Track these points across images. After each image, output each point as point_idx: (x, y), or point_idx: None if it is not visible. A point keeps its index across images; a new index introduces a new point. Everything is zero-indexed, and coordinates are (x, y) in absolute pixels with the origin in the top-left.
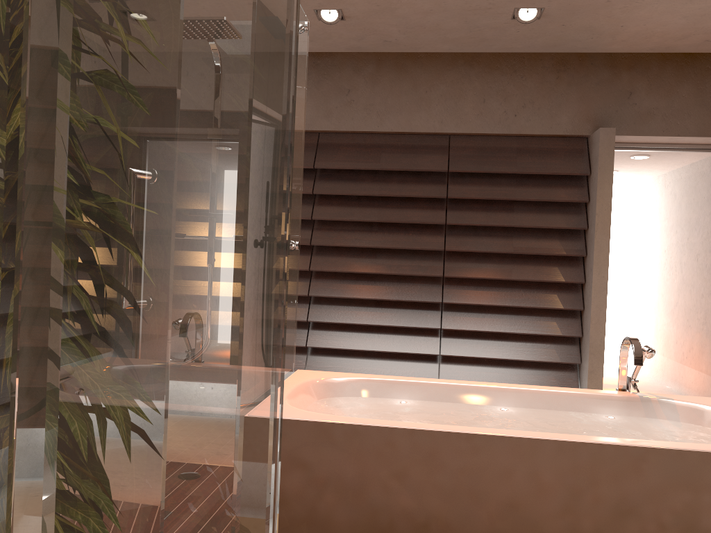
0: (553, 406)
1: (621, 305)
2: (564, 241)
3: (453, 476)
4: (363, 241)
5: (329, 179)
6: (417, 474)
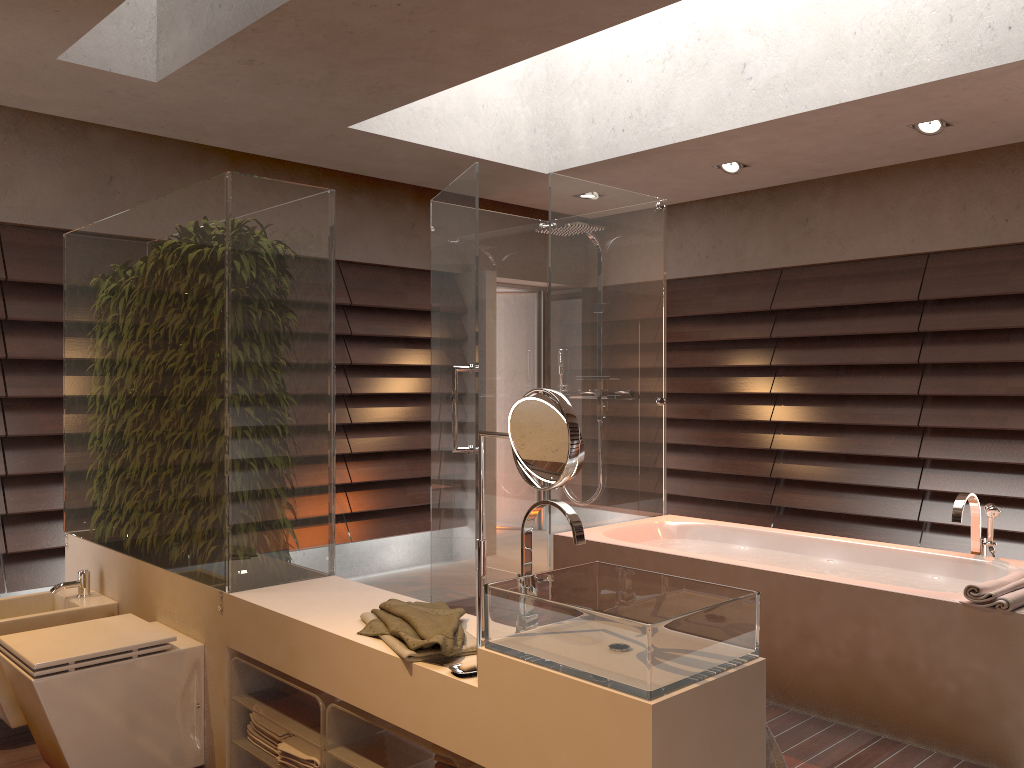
0: (880, 562)
1: None
2: None
3: None
4: (825, 387)
5: (789, 320)
6: None
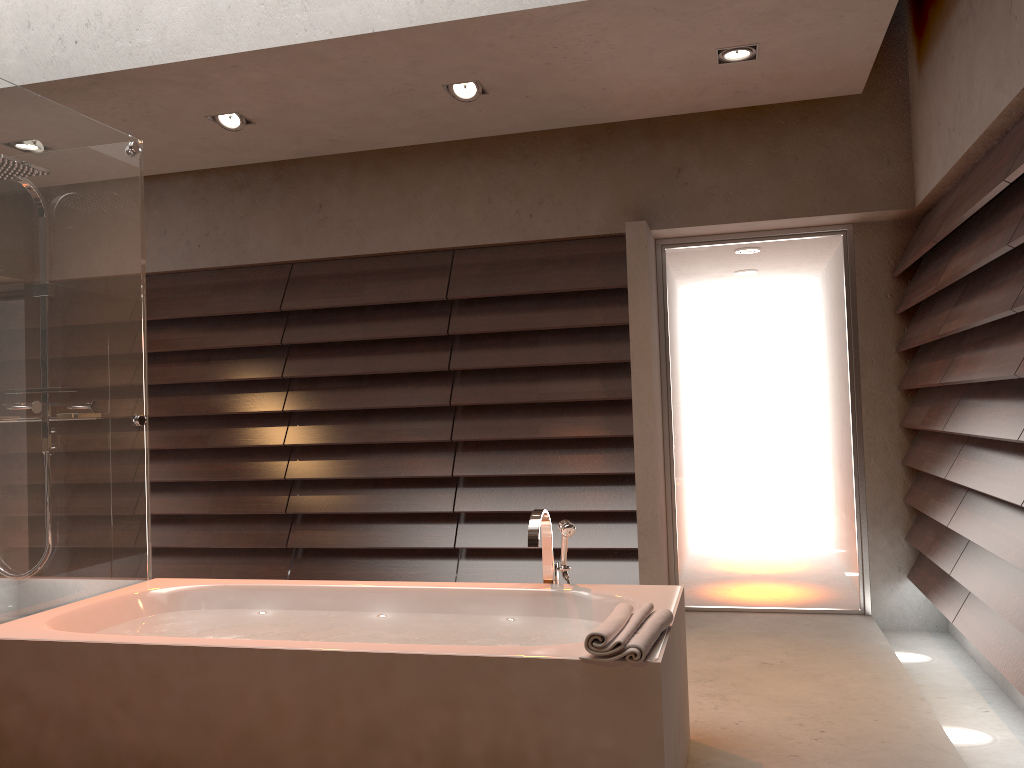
0: (444, 608)
1: (711, 462)
2: (608, 379)
3: (181, 701)
4: (348, 402)
5: (303, 323)
6: (143, 700)
